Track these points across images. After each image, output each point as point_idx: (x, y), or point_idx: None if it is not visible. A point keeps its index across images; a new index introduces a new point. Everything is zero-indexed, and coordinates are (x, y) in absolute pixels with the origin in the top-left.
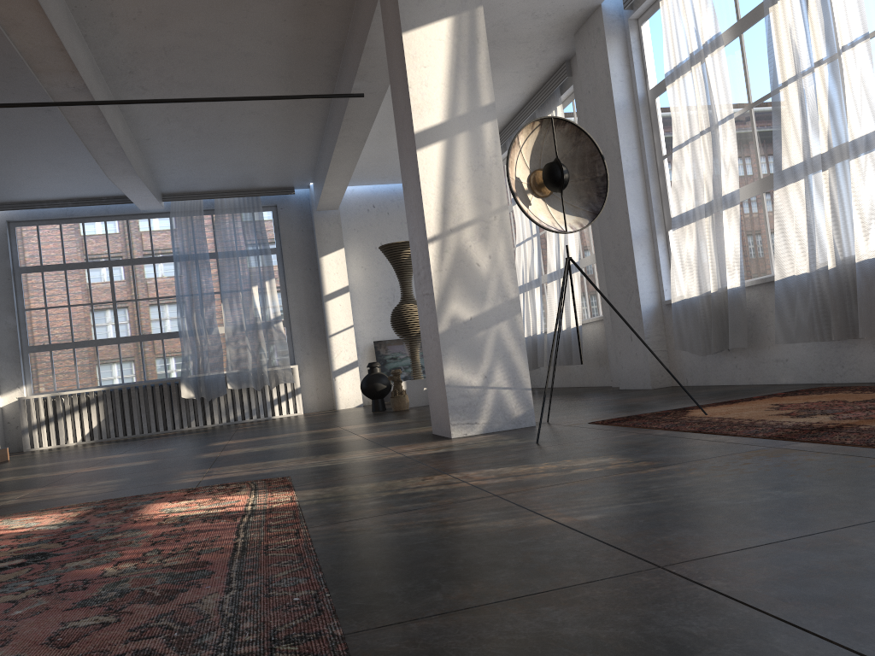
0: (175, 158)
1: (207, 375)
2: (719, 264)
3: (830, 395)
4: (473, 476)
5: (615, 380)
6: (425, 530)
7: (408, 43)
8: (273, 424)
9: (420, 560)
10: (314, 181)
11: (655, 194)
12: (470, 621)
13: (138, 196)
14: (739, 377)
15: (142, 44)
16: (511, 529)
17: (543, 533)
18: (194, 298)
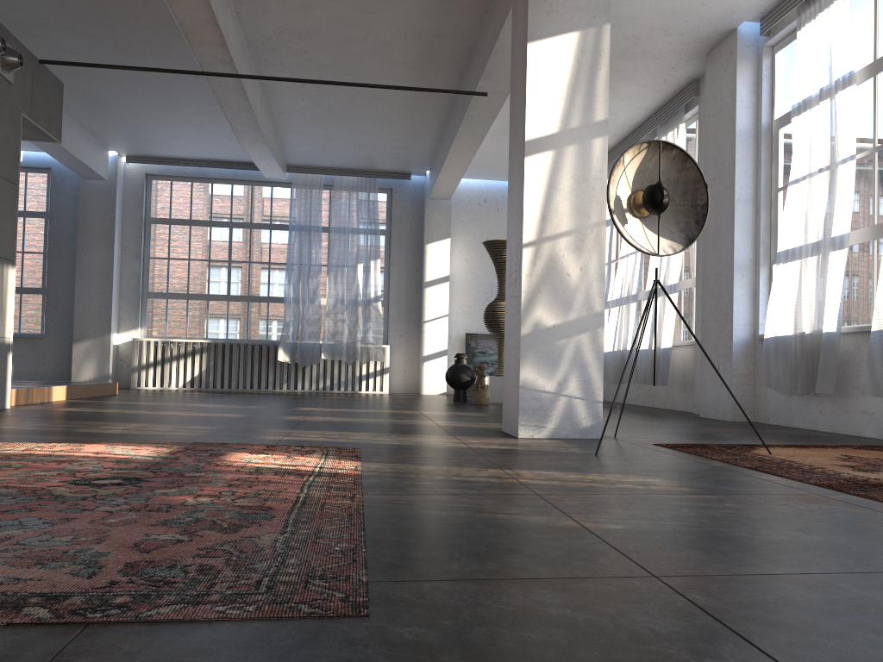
0: (303, 133)
1: (304, 342)
2: (818, 306)
3: None
4: (524, 474)
5: (697, 407)
6: (463, 513)
7: (532, 54)
8: (357, 398)
9: (450, 536)
10: (430, 170)
11: (765, 226)
12: (474, 589)
13: (265, 165)
14: (822, 424)
15: (287, 25)
16: (539, 524)
17: (566, 533)
18: (302, 268)
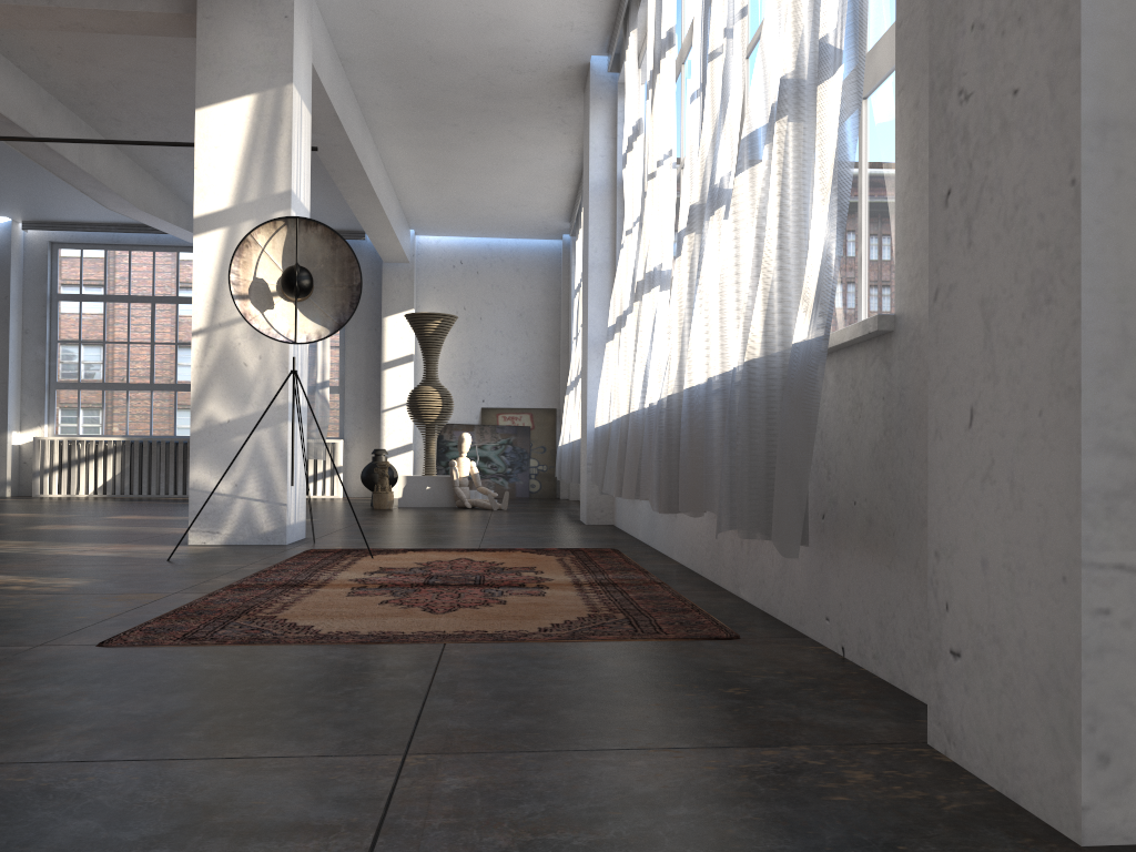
0: None
1: None
2: None
3: (539, 558)
4: None
5: None
6: None
7: (201, 121)
8: None
9: None
10: None
11: None
12: None
13: (170, 229)
14: (629, 525)
15: (84, 78)
16: None
17: None
18: None
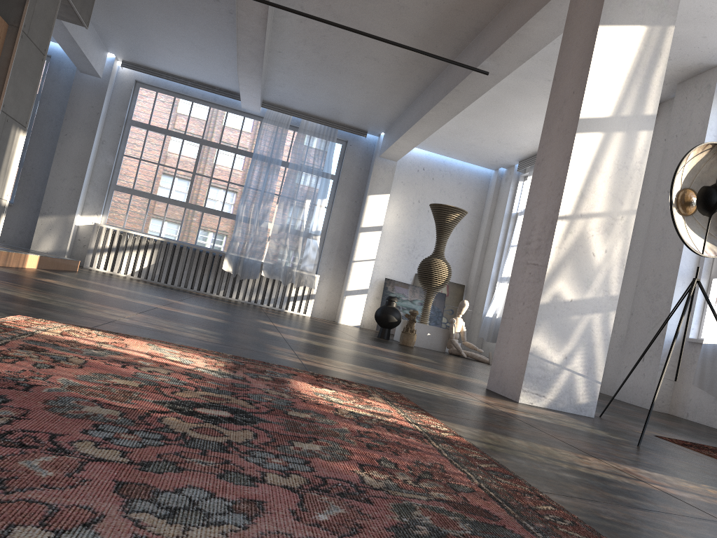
0: (291, 75)
1: (247, 258)
2: None
3: None
4: (638, 474)
5: (605, 387)
6: None
7: (601, 37)
8: (293, 317)
9: None
10: (386, 132)
11: None
12: None
13: (248, 96)
14: None
15: None
16: None
17: None
18: (257, 192)
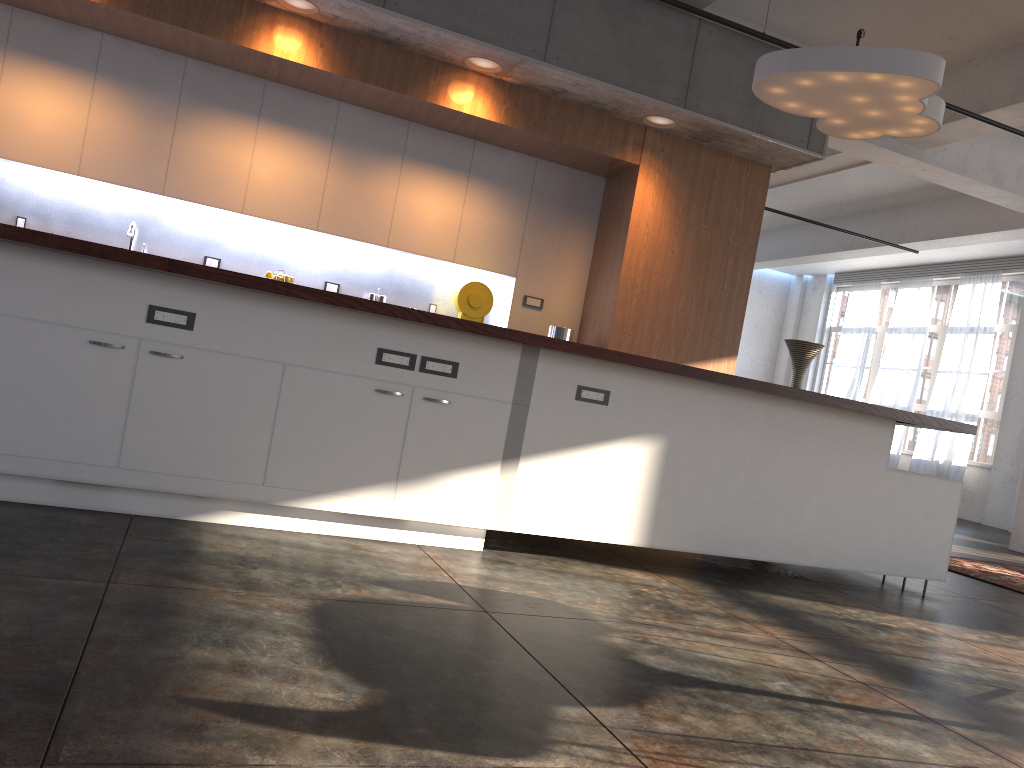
0: None
1: None
2: None
3: None
4: None
5: (988, 520)
6: None
7: None
8: None
9: None
10: None
11: None
12: None
13: None
14: None
15: None
16: None
17: None
18: None
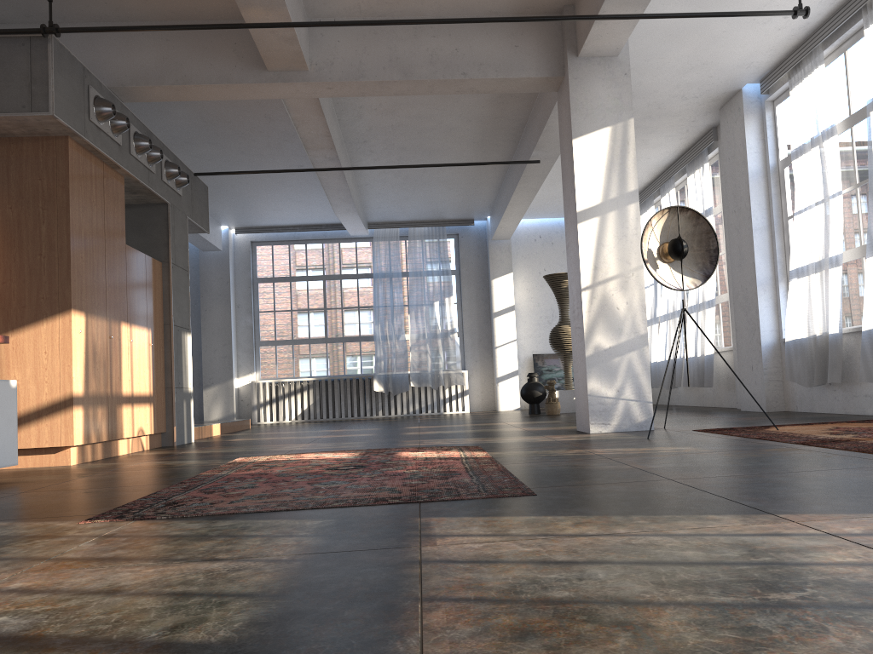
0: (384, 197)
1: (394, 373)
2: (825, 312)
3: None
4: (598, 450)
5: (740, 403)
6: (565, 467)
7: (576, 147)
8: (447, 417)
9: (562, 474)
10: (491, 215)
11: (780, 248)
12: (580, 487)
13: (352, 226)
14: (837, 407)
15: (377, 124)
16: (610, 468)
17: (625, 470)
18: (387, 309)
